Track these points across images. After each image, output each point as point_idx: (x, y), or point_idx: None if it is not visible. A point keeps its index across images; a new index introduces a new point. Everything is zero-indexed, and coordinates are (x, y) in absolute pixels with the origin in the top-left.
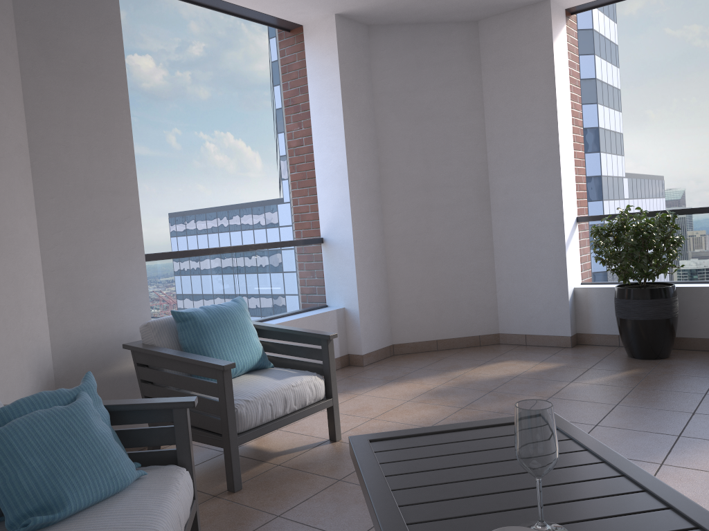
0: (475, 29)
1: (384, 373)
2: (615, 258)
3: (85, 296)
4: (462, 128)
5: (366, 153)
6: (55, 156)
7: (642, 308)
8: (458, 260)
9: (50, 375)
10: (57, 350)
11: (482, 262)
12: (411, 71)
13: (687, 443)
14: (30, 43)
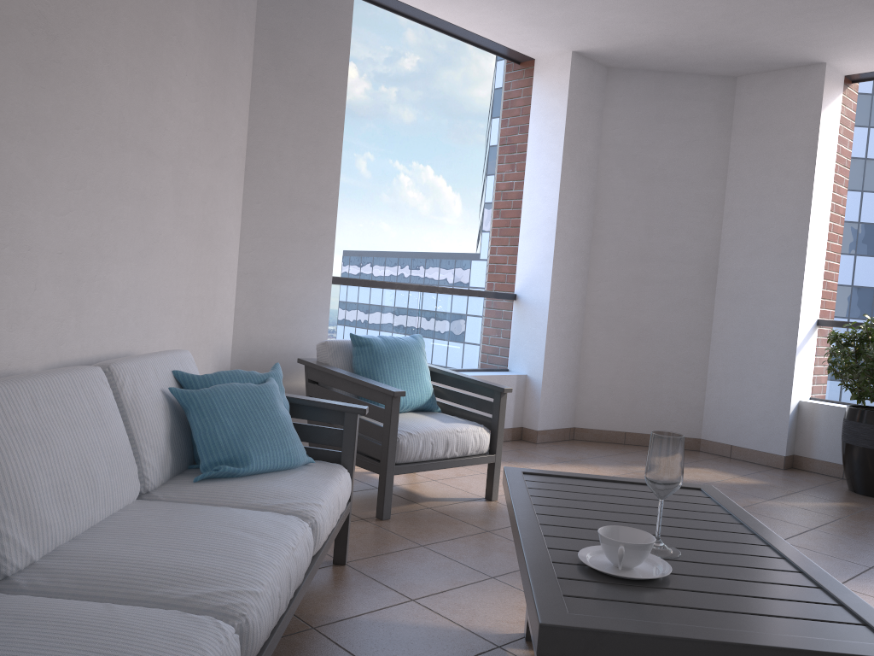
0: (732, 86)
1: (558, 453)
2: (852, 372)
3: (270, 305)
4: (696, 197)
5: (581, 209)
6: (267, 163)
7: (873, 435)
8: (666, 346)
9: None
10: (236, 351)
11: (695, 353)
12: (648, 124)
13: None
14: (265, 51)
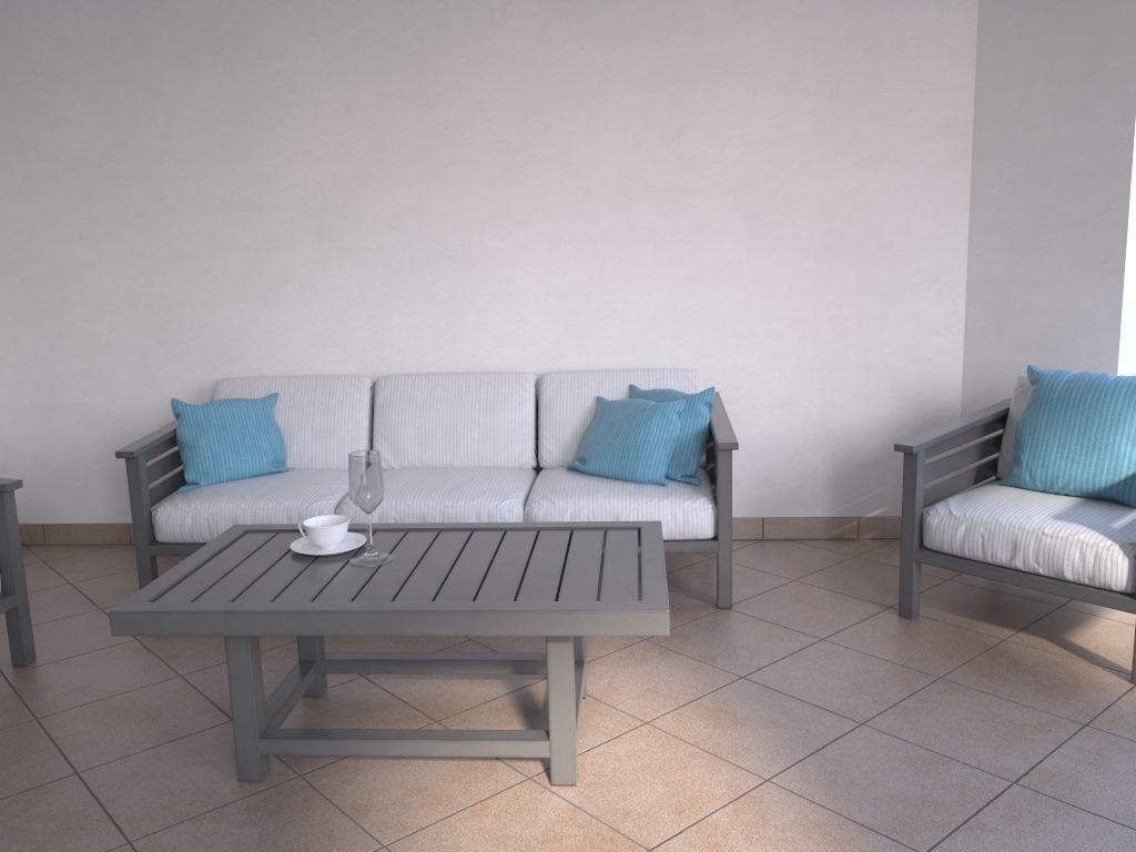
0: None
1: None
2: None
3: (1015, 324)
4: None
5: None
6: (1004, 130)
7: None
8: None
9: (948, 411)
10: (968, 384)
11: None
12: None
13: None
14: None
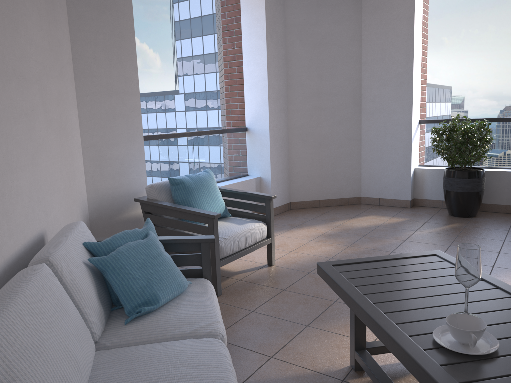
0: None
1: (288, 221)
2: (447, 150)
3: (107, 165)
4: (345, 54)
5: (280, 69)
6: (88, 66)
7: (462, 184)
8: (337, 146)
9: (87, 218)
10: (90, 201)
11: (353, 148)
12: (313, 10)
13: (498, 271)
14: None
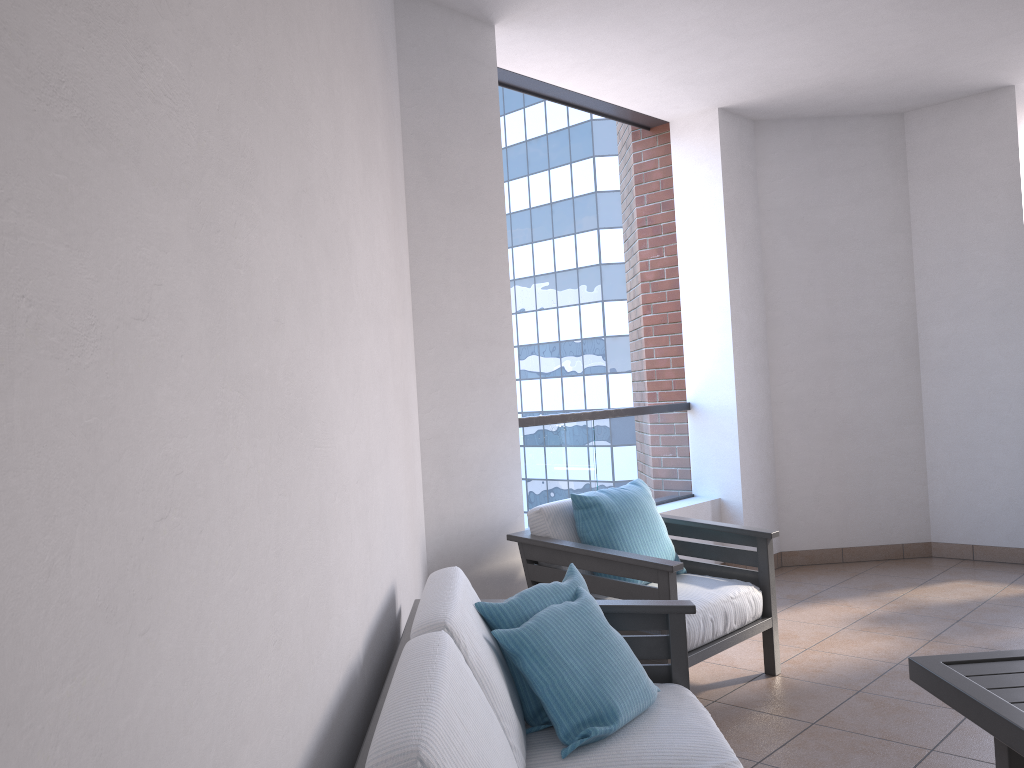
0: (899, 124)
1: (783, 590)
2: None
3: (459, 472)
4: (880, 257)
5: (751, 290)
6: (434, 297)
7: None
8: (873, 437)
9: (426, 570)
10: (430, 538)
11: (908, 441)
12: (811, 180)
13: None
14: (415, 161)
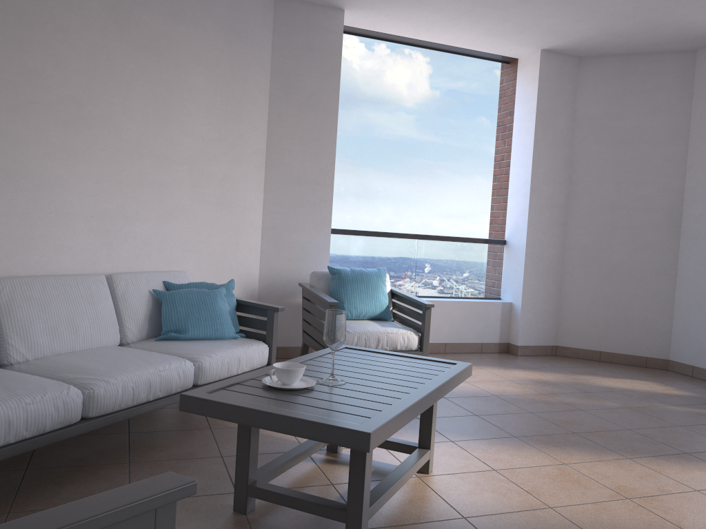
0: (692, 58)
1: (525, 362)
2: None
3: (285, 248)
4: (660, 155)
5: (556, 171)
6: (281, 157)
7: None
8: (636, 280)
9: (254, 292)
10: (262, 278)
11: (662, 286)
12: (616, 98)
13: (681, 457)
14: (277, 86)
